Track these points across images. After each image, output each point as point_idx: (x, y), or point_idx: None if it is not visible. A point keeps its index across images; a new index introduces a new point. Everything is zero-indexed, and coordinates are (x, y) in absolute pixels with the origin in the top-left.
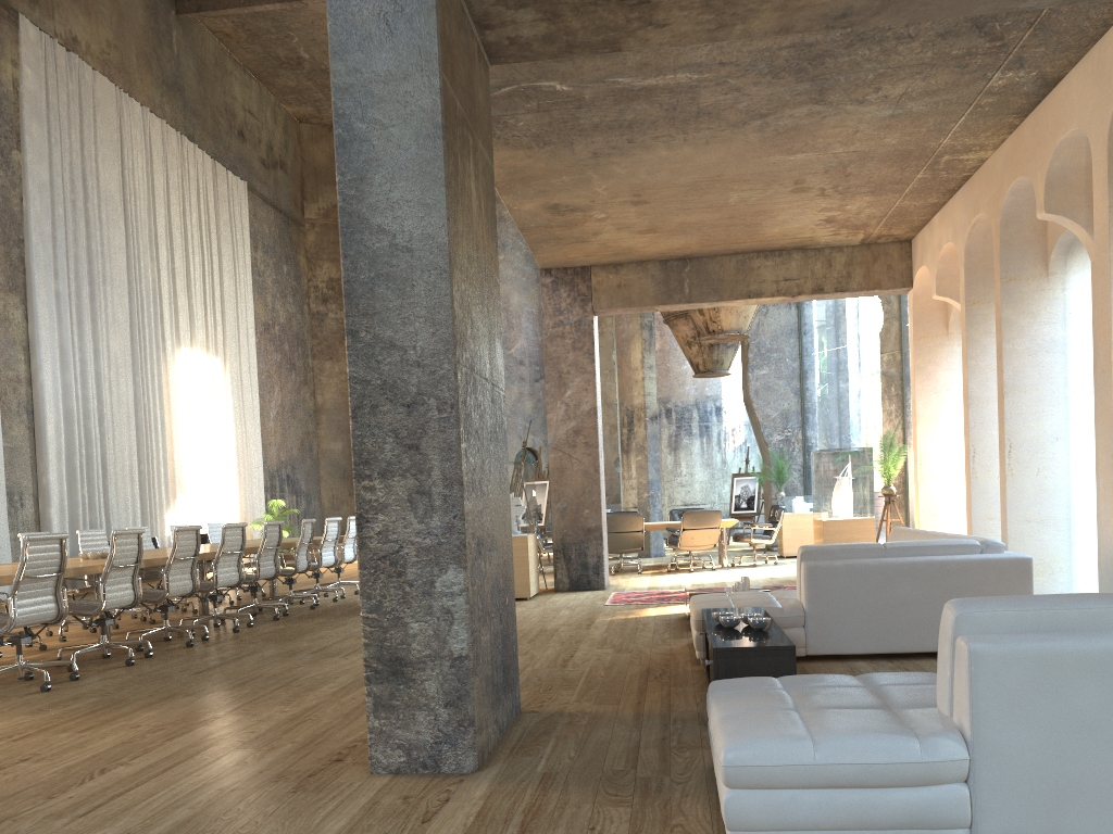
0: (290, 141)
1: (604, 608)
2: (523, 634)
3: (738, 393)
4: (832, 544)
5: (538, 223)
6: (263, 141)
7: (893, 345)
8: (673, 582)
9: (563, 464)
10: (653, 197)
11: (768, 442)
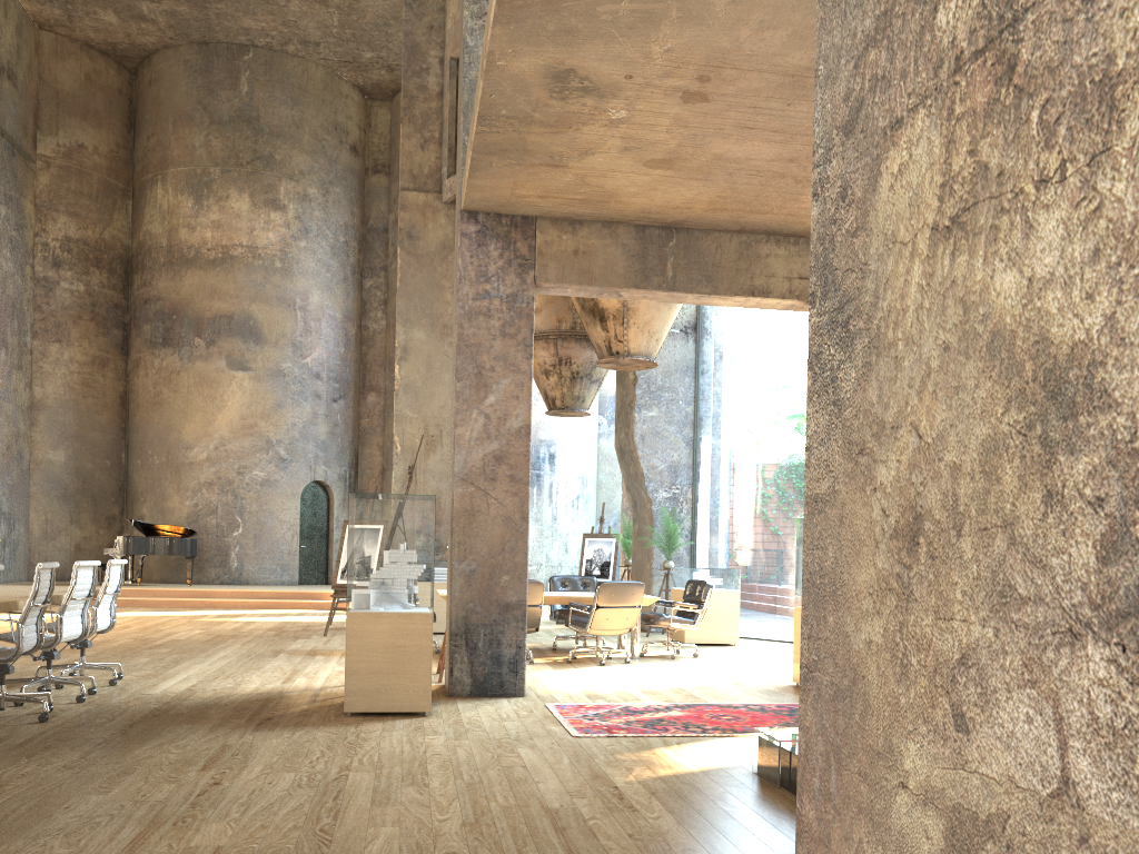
0: (25, 48)
1: (584, 745)
2: (527, 826)
3: (574, 441)
4: None
5: (516, 109)
6: None
7: None
8: (607, 685)
9: (475, 504)
10: (724, 88)
11: (653, 499)
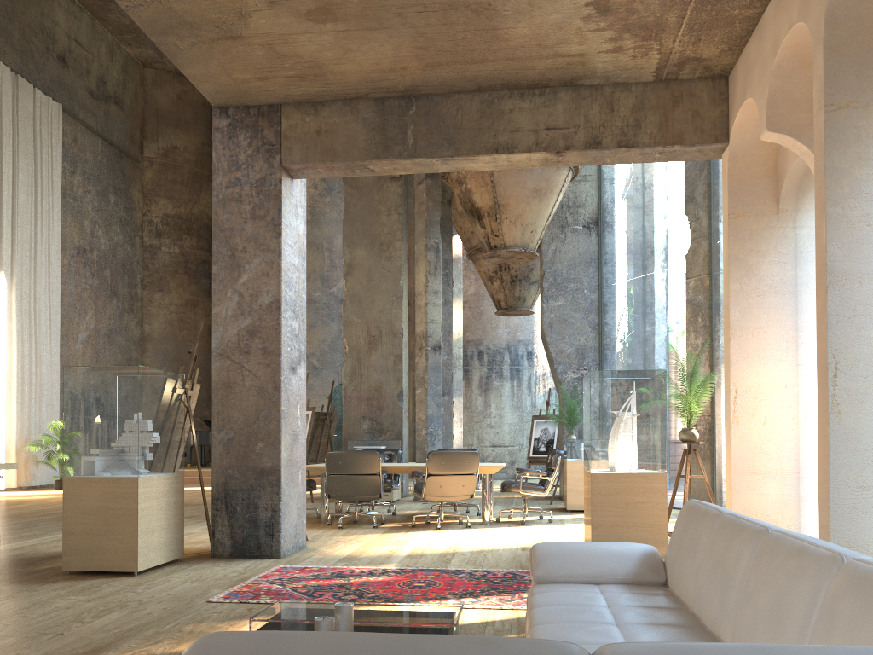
0: (131, 82)
1: (190, 612)
2: None
3: None
4: (340, 642)
5: None
6: (93, 73)
7: (702, 269)
8: (390, 548)
9: (232, 377)
10: None
11: (562, 380)
